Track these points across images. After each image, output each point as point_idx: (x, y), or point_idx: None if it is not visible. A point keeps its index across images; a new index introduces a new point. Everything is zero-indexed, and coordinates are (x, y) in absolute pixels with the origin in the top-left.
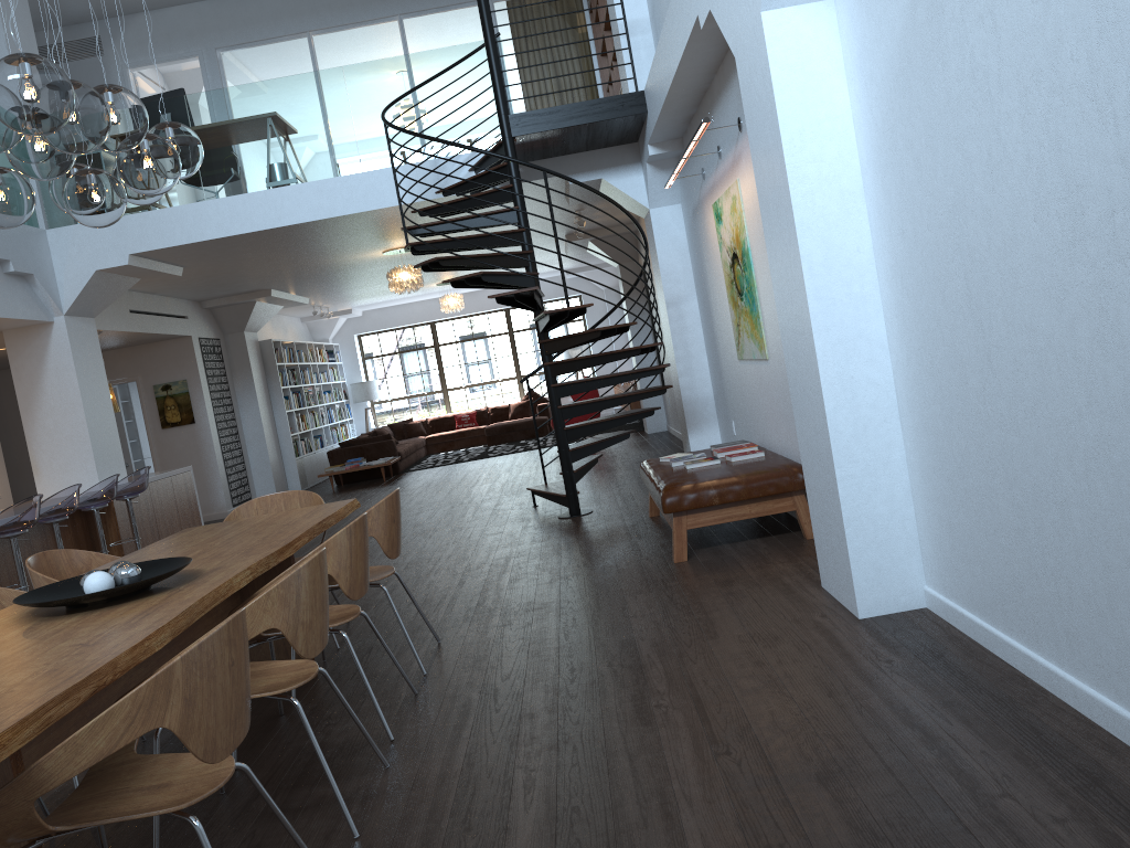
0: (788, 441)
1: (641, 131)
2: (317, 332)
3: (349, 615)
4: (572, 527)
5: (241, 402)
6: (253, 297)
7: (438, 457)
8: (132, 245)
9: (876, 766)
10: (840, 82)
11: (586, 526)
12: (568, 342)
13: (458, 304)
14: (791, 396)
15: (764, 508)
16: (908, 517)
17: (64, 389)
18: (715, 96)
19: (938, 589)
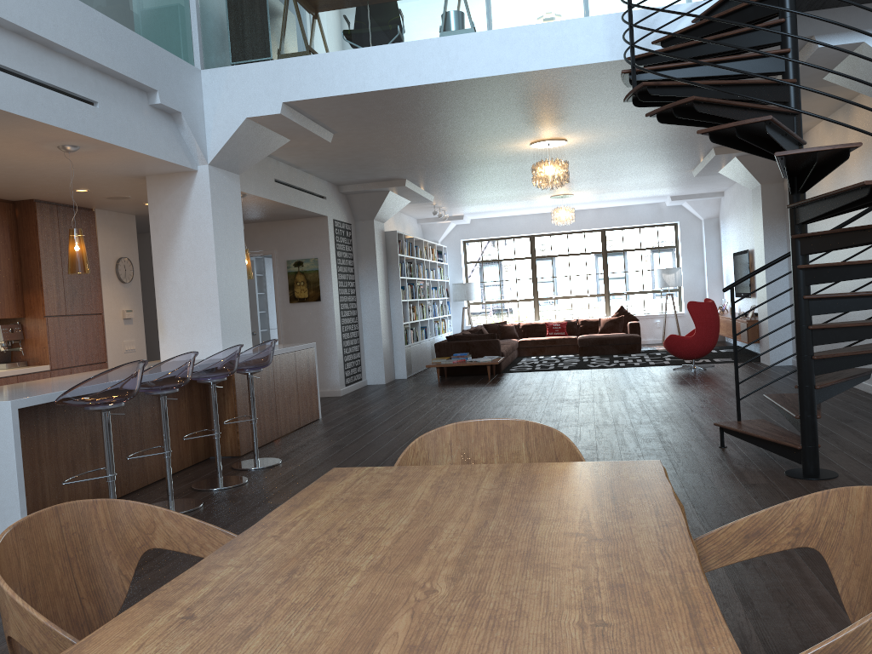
0: None
1: None
2: (429, 234)
3: None
4: None
5: (362, 286)
6: (387, 186)
7: (532, 361)
8: (287, 92)
9: None
10: None
11: None
12: (857, 238)
13: (569, 217)
14: None
15: None
16: None
17: (199, 244)
18: None
19: None
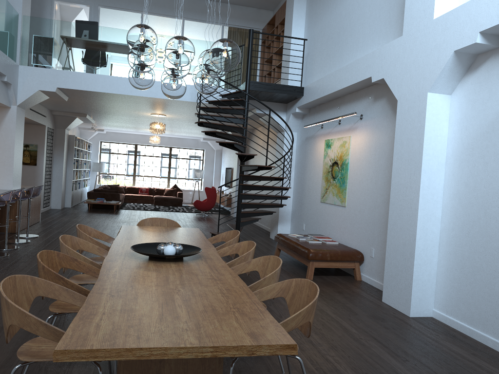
0: (348, 240)
1: (292, 101)
2: (83, 135)
3: None
4: None
5: (55, 160)
6: (77, 115)
7: (132, 205)
8: (60, 84)
9: (468, 373)
10: (446, 124)
11: None
12: (255, 178)
13: (158, 141)
14: (388, 228)
15: (344, 265)
16: (433, 282)
17: (7, 139)
18: (345, 101)
19: (442, 311)
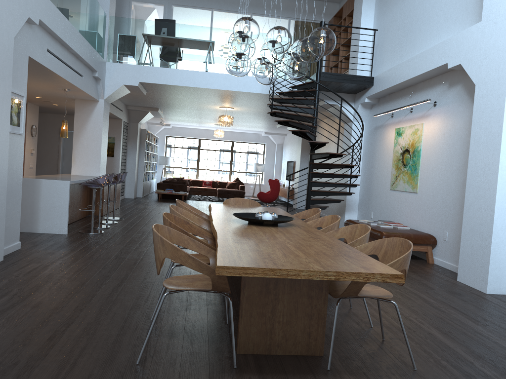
0: (420, 225)
1: (361, 91)
2: (151, 130)
3: None
4: None
5: (129, 152)
6: (150, 110)
7: (197, 197)
8: (142, 78)
9: None
10: None
11: None
12: (326, 166)
13: (222, 134)
14: (464, 209)
15: (416, 248)
16: None
17: (95, 130)
18: (418, 89)
19: None
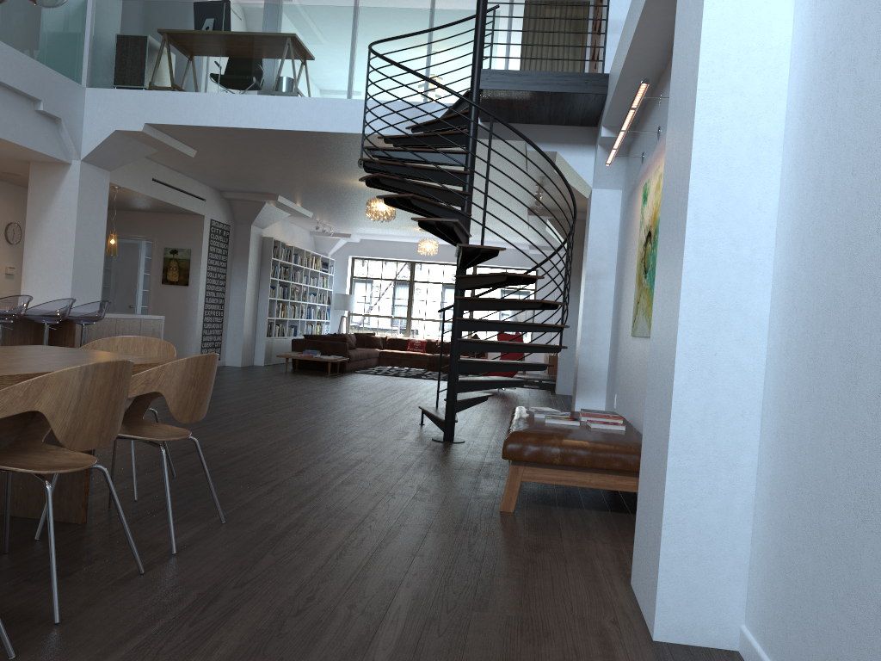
0: None
1: (600, 115)
2: (320, 246)
3: (73, 466)
4: (436, 450)
5: (233, 280)
6: (263, 198)
7: (383, 368)
8: (150, 116)
9: None
10: (786, 8)
11: (449, 452)
12: (479, 281)
13: (432, 249)
14: (648, 366)
15: (605, 481)
16: (743, 537)
17: (64, 221)
18: (667, 77)
19: (757, 635)
